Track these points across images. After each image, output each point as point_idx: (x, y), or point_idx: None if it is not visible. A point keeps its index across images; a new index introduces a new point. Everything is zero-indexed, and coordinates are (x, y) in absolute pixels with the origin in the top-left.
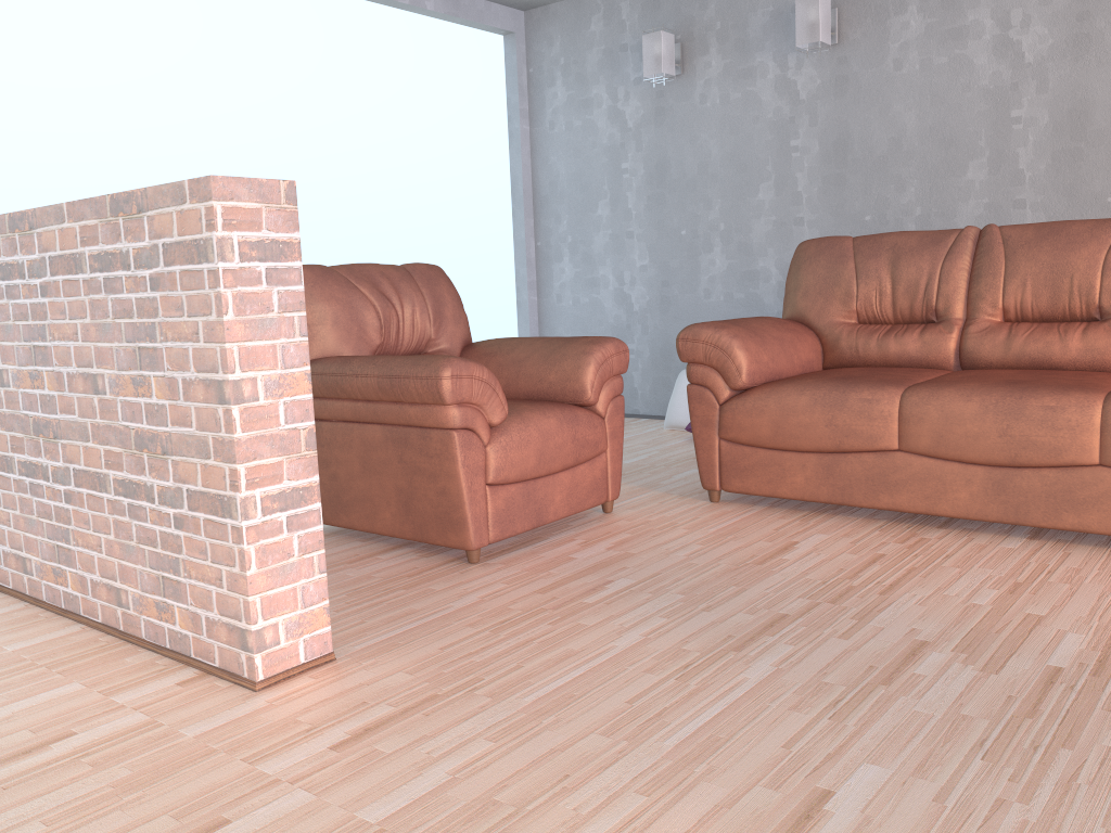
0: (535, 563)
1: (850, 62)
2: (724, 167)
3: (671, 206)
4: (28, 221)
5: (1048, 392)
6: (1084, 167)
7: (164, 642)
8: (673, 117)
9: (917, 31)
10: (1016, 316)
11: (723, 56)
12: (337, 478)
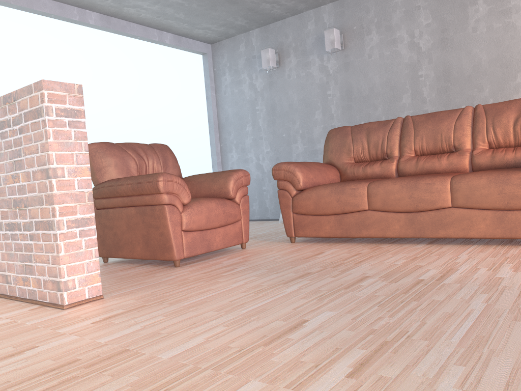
0: (205, 265)
1: (349, 56)
2: (299, 105)
3: (278, 124)
4: None
5: (428, 177)
6: (451, 94)
7: (26, 296)
8: (276, 85)
9: (376, 41)
10: (420, 153)
11: (296, 58)
12: (117, 234)
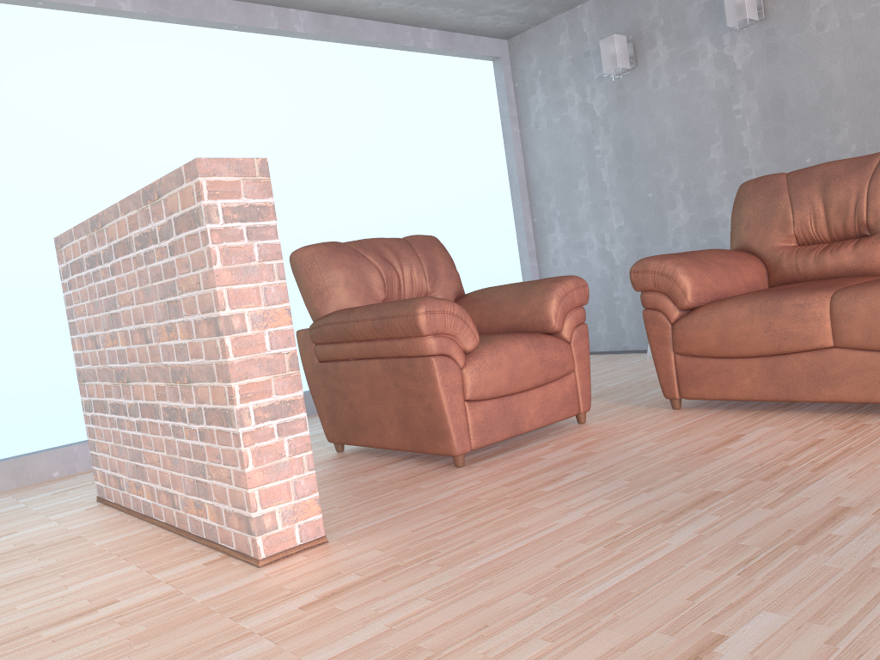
0: (510, 464)
1: (777, 31)
2: (678, 136)
3: (637, 175)
4: (100, 221)
5: None
6: None
7: (202, 533)
8: (632, 102)
9: None
10: None
11: (668, 46)
12: (354, 406)
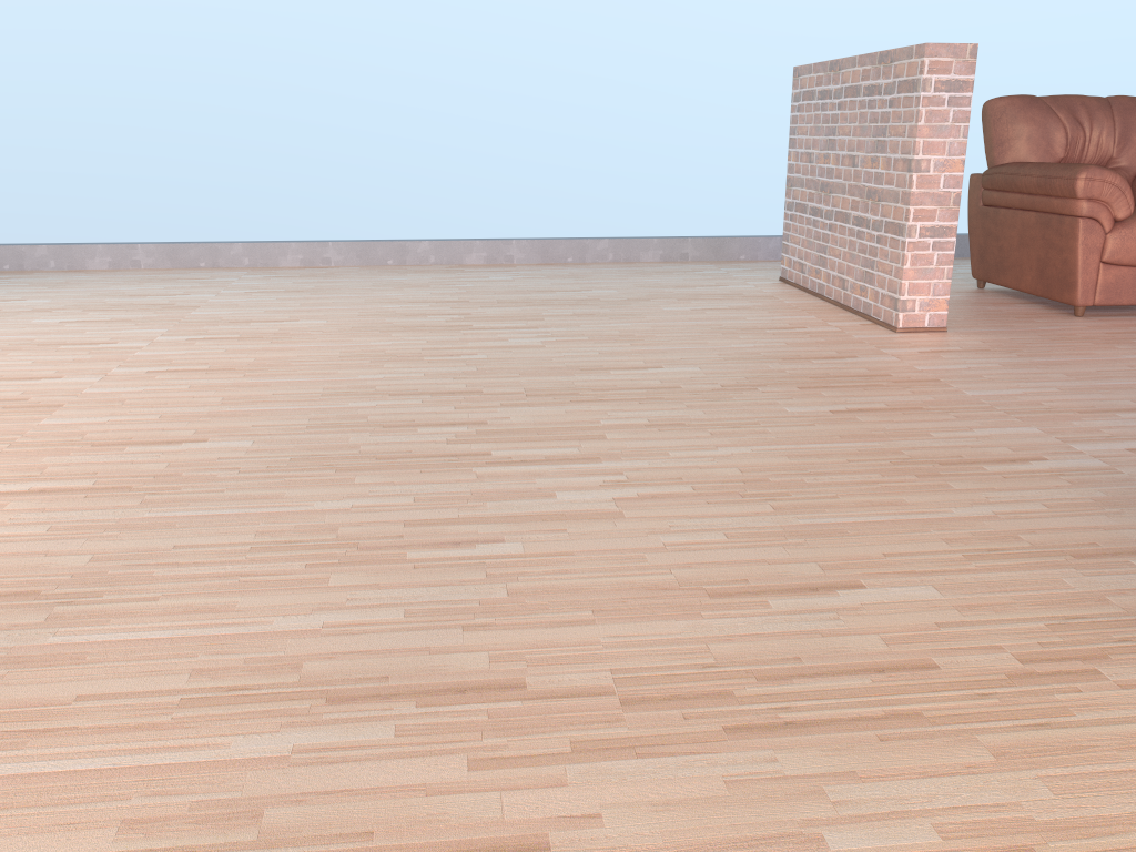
0: (1123, 323)
1: None
2: None
3: None
4: (838, 66)
5: None
6: None
7: (859, 309)
8: None
9: None
10: None
11: None
12: (1002, 250)
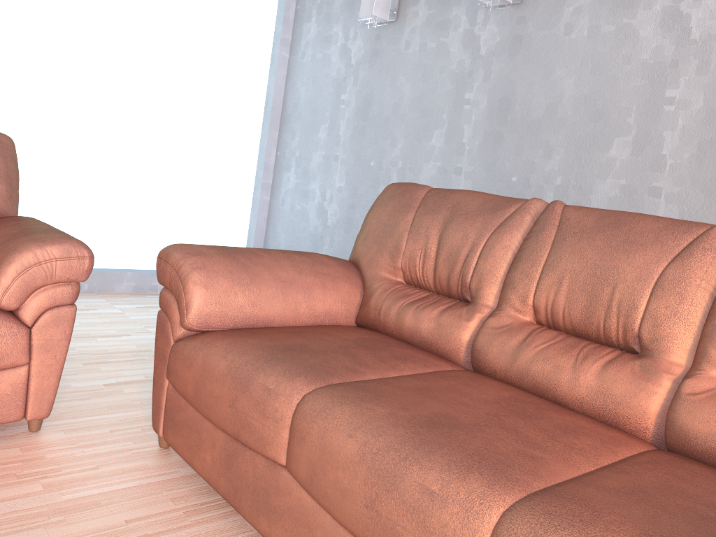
0: None
1: (527, 22)
2: (411, 110)
3: (367, 138)
4: None
5: (445, 462)
6: None
7: None
8: (383, 59)
9: None
10: (547, 319)
11: (428, 7)
12: None
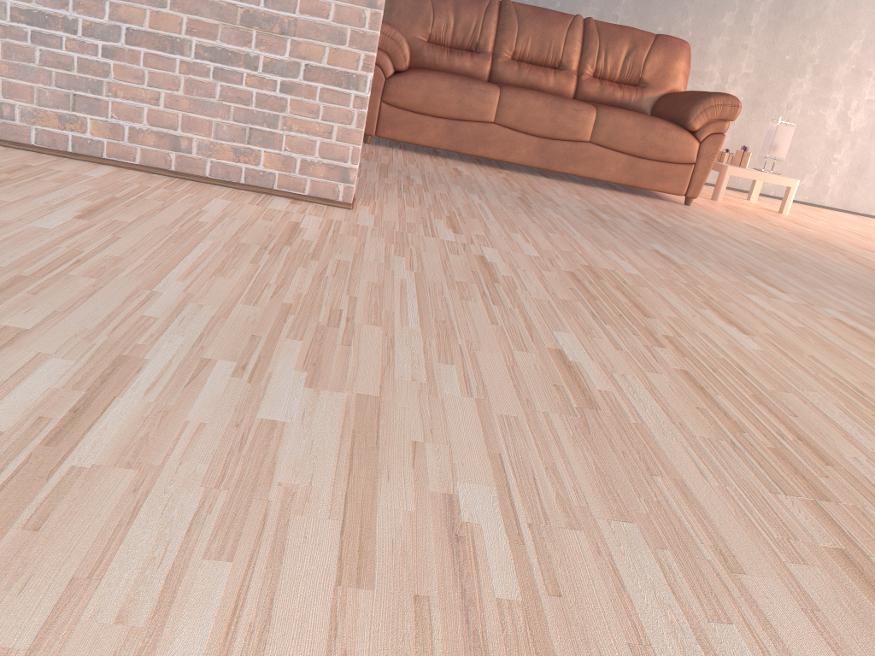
0: None
1: None
2: None
3: None
4: None
5: (573, 101)
6: None
7: (237, 179)
8: None
9: None
10: (518, 57)
11: None
12: None
